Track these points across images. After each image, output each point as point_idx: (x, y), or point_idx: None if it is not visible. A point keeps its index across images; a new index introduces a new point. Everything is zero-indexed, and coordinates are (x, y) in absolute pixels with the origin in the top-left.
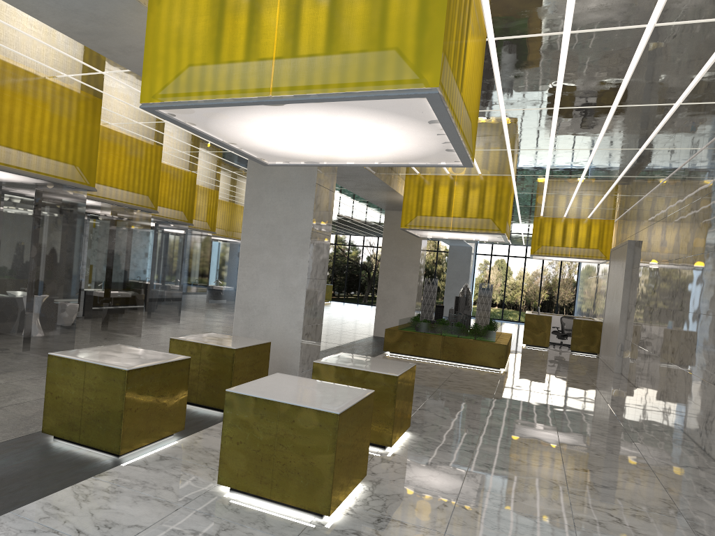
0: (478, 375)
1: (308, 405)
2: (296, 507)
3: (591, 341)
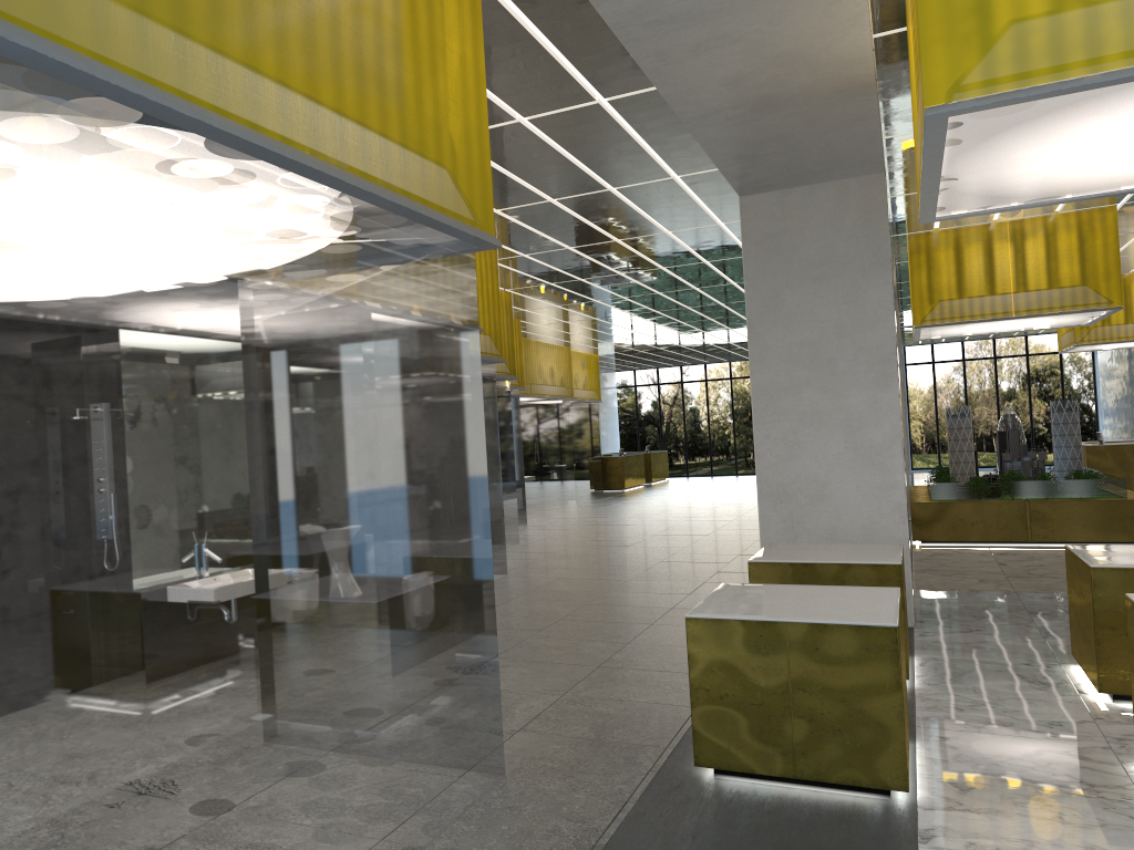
0: None
1: None
2: None
3: None
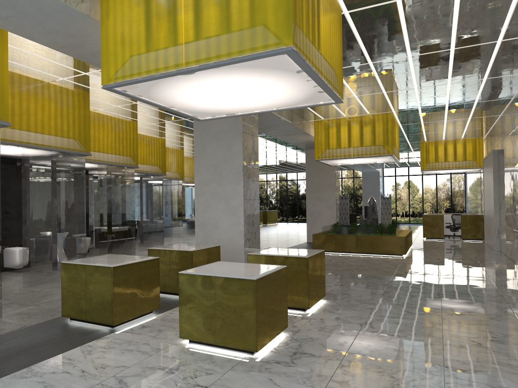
0: (384, 261)
1: (234, 276)
2: (234, 349)
3: (476, 230)
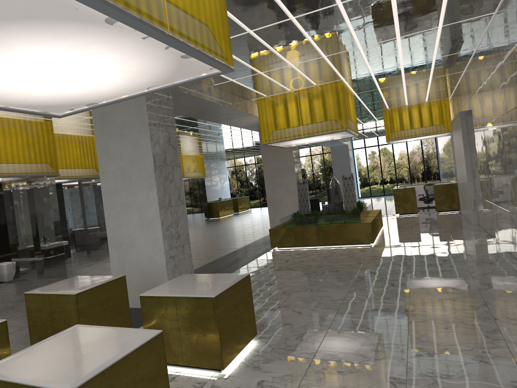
0: (349, 255)
1: (43, 384)
2: None
3: (451, 201)
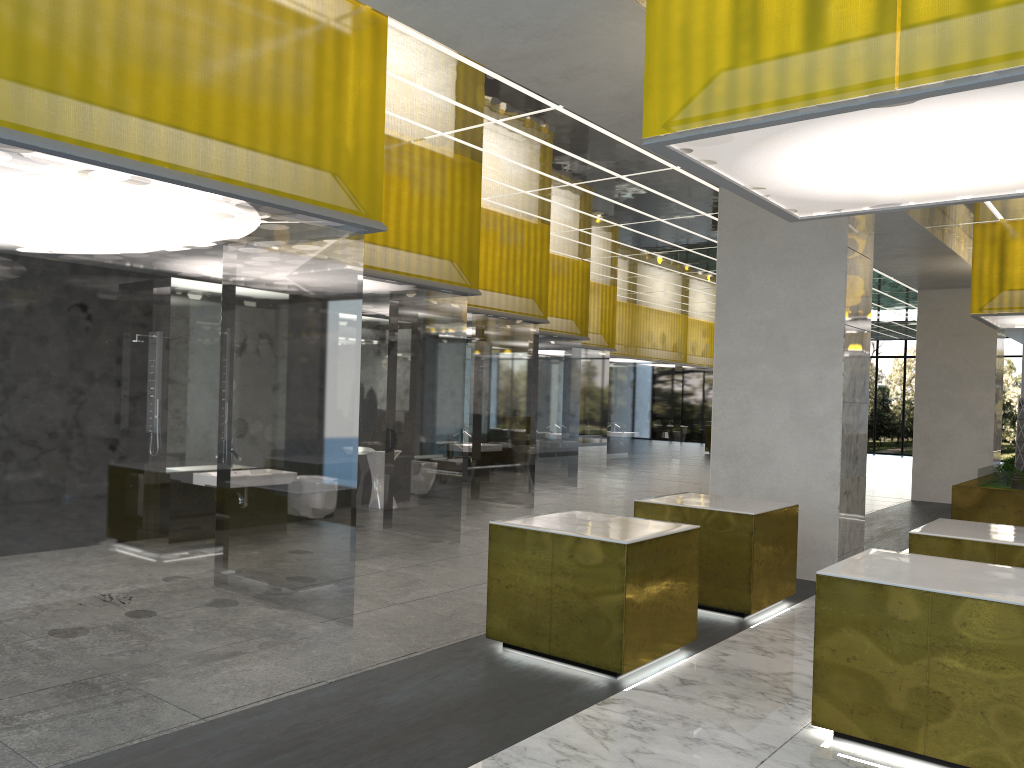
0: None
1: (992, 597)
2: None
3: None
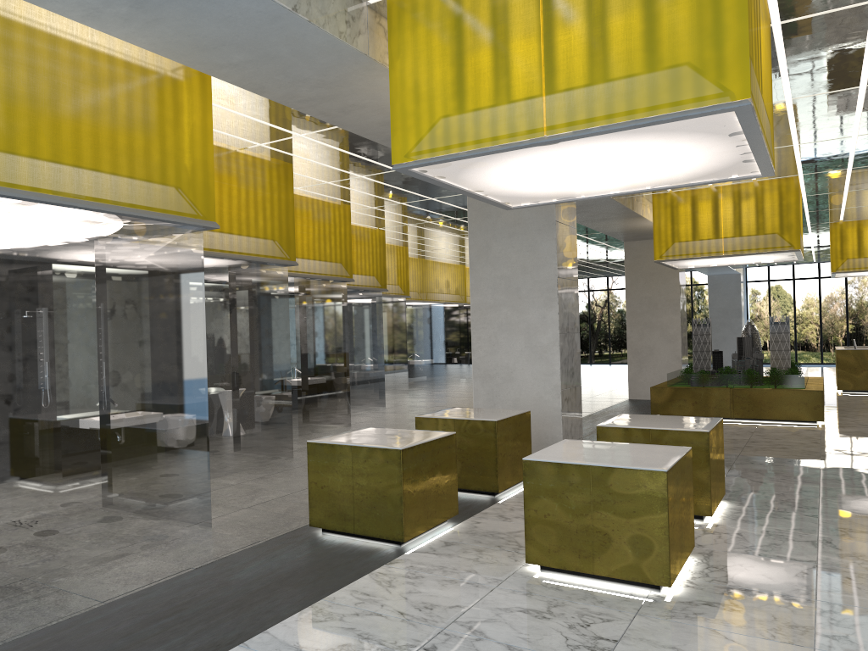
0: (790, 432)
1: (626, 466)
2: (625, 582)
3: None
